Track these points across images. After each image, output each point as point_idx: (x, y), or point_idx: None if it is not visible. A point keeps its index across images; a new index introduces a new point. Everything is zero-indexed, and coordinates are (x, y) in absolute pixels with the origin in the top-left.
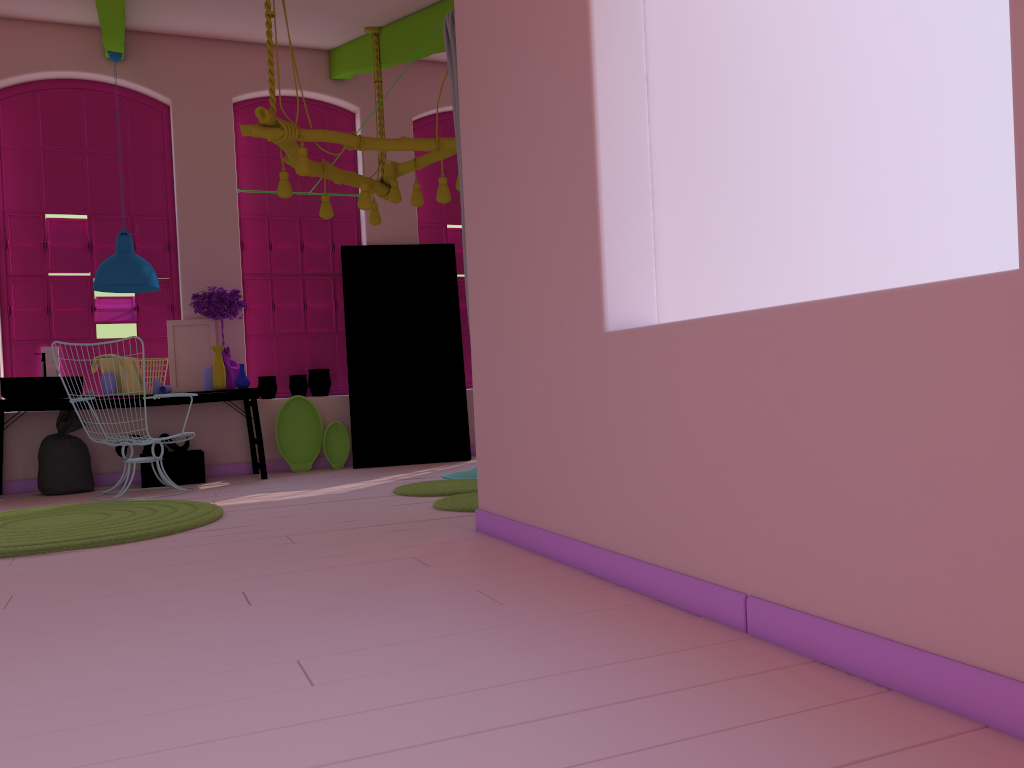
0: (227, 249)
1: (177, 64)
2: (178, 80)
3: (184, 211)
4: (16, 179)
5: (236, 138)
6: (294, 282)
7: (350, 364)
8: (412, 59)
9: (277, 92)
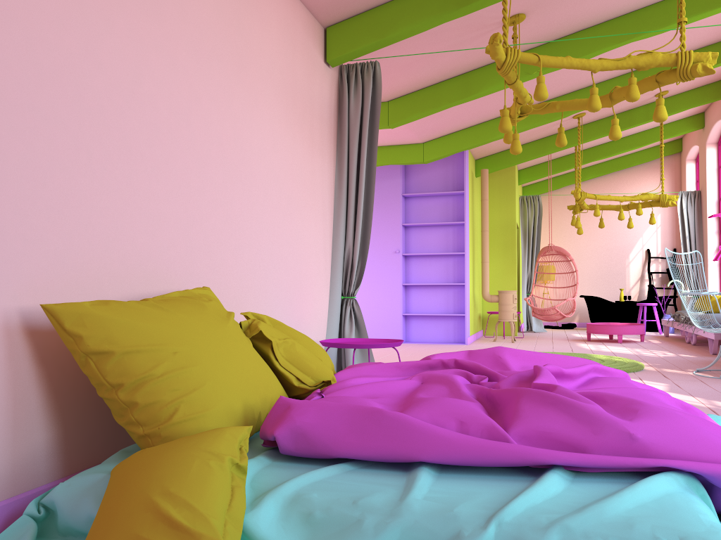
0: None
1: None
2: None
3: None
4: None
5: None
6: None
7: None
8: None
9: None
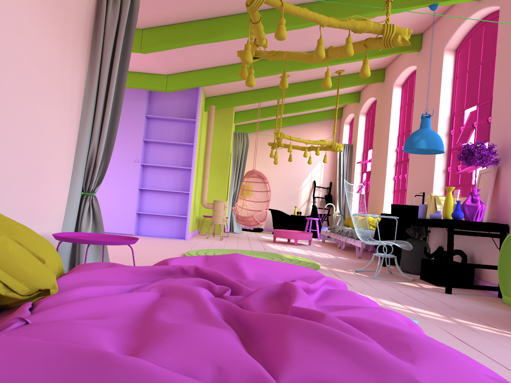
0: None
1: None
2: None
3: (495, 87)
4: (459, 93)
5: None
6: None
7: None
8: None
9: None
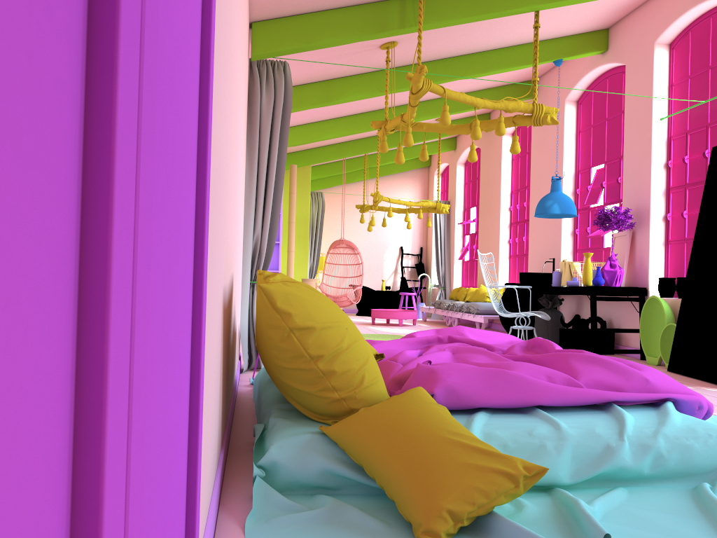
0: (644, 171)
1: (628, 35)
2: (628, 47)
3: (626, 148)
4: (583, 149)
5: (672, 71)
6: (700, 189)
7: (688, 268)
8: (488, 15)
9: (686, 17)
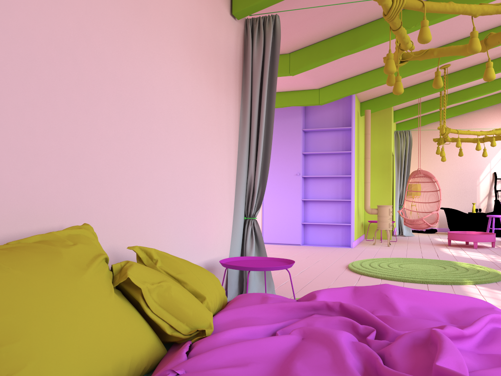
0: None
1: None
2: None
3: None
4: None
5: None
6: None
7: None
8: None
9: None
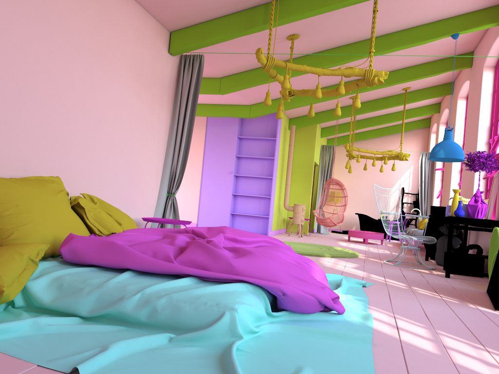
0: None
1: None
2: None
3: None
4: (496, 106)
5: None
6: None
7: None
8: (331, 7)
9: None
